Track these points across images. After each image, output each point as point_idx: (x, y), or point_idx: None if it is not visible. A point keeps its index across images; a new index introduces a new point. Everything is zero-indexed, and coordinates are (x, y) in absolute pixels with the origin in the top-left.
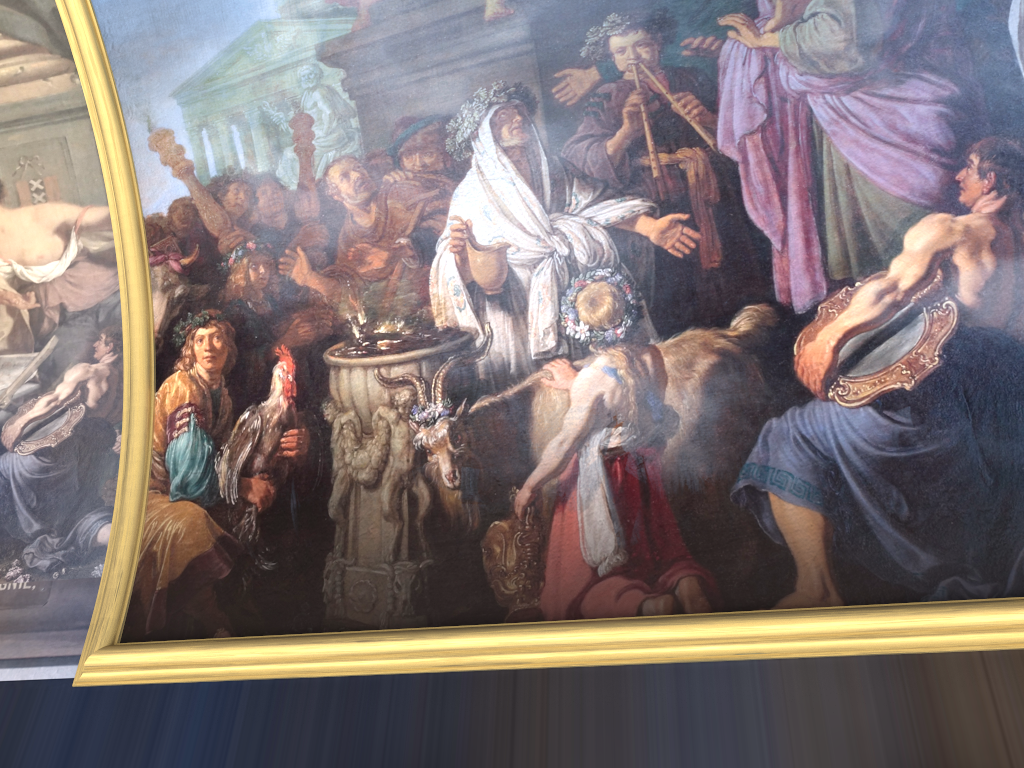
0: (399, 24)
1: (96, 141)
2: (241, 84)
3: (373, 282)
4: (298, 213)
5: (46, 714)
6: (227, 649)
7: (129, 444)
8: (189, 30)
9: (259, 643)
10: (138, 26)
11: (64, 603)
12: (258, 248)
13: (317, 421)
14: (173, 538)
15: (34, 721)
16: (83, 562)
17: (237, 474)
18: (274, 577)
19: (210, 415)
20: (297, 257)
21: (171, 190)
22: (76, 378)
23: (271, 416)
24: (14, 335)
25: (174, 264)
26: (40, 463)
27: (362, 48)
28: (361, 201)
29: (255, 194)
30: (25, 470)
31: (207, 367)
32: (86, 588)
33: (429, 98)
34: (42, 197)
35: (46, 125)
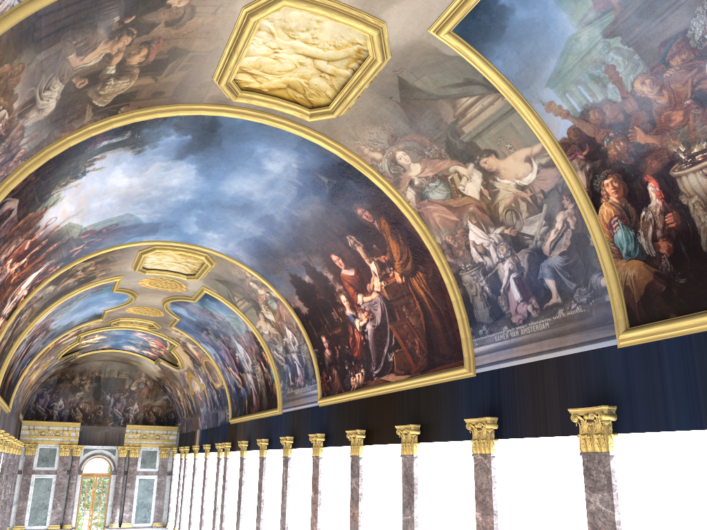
0: (637, 1)
1: (523, 119)
2: (573, 67)
3: (680, 128)
4: (627, 111)
5: (612, 360)
6: (677, 323)
7: (596, 242)
8: (540, 57)
9: (690, 318)
10: (518, 67)
11: (599, 314)
12: (615, 134)
13: (679, 206)
14: (633, 278)
15: (608, 364)
16: (599, 296)
17: (650, 242)
18: (687, 285)
19: (626, 218)
20: (636, 131)
21: (564, 125)
22: (561, 219)
23: (655, 210)
24: (528, 209)
25: (580, 156)
26: (563, 258)
27: (623, 22)
28: (656, 92)
29: (602, 111)
30: (558, 263)
31: (615, 197)
32: (605, 306)
33: (670, 26)
34: (513, 150)
35: (501, 121)
